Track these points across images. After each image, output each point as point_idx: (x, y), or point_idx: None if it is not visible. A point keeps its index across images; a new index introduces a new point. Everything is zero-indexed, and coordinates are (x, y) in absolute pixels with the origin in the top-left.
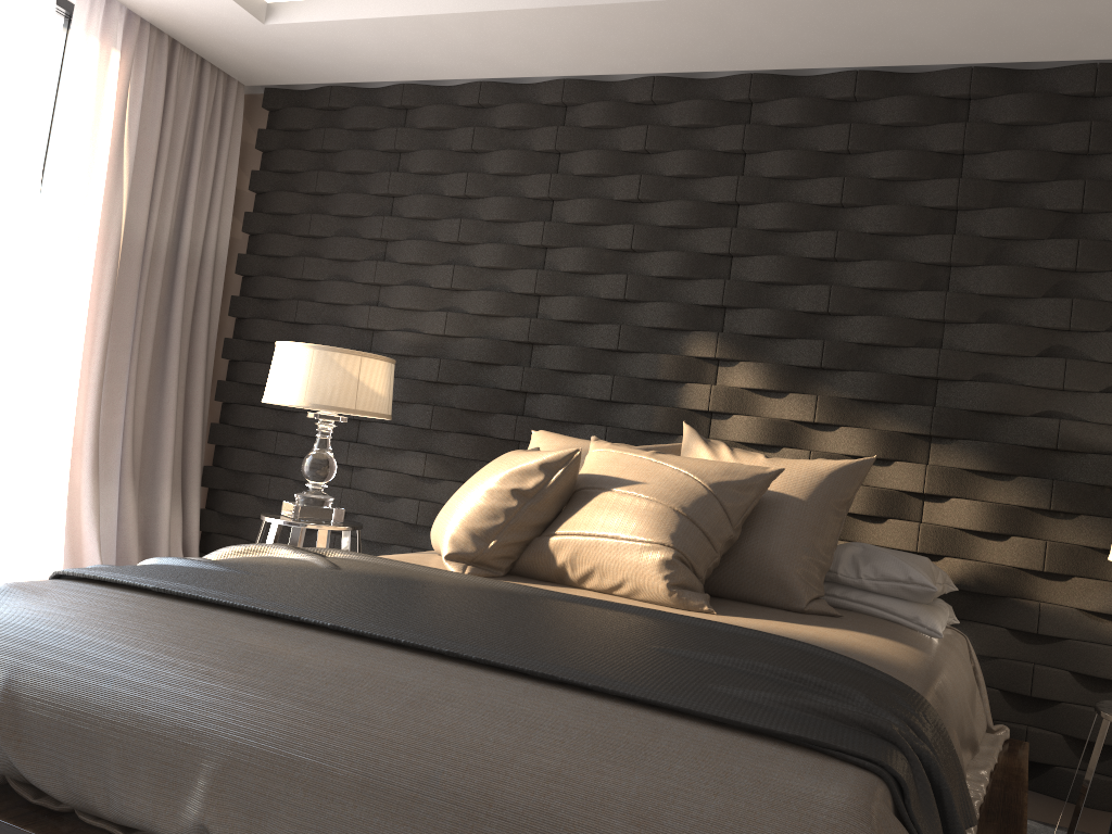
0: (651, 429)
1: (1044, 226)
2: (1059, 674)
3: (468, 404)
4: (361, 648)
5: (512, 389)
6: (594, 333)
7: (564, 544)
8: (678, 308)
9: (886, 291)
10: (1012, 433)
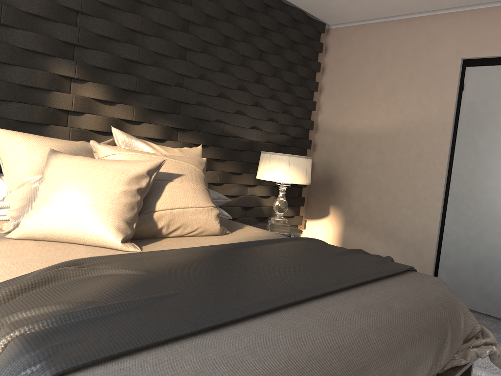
0: (31, 121)
1: (221, 41)
2: None
3: None
4: (333, 301)
5: None
6: None
7: (163, 216)
8: (47, 40)
9: (162, 55)
10: (208, 128)
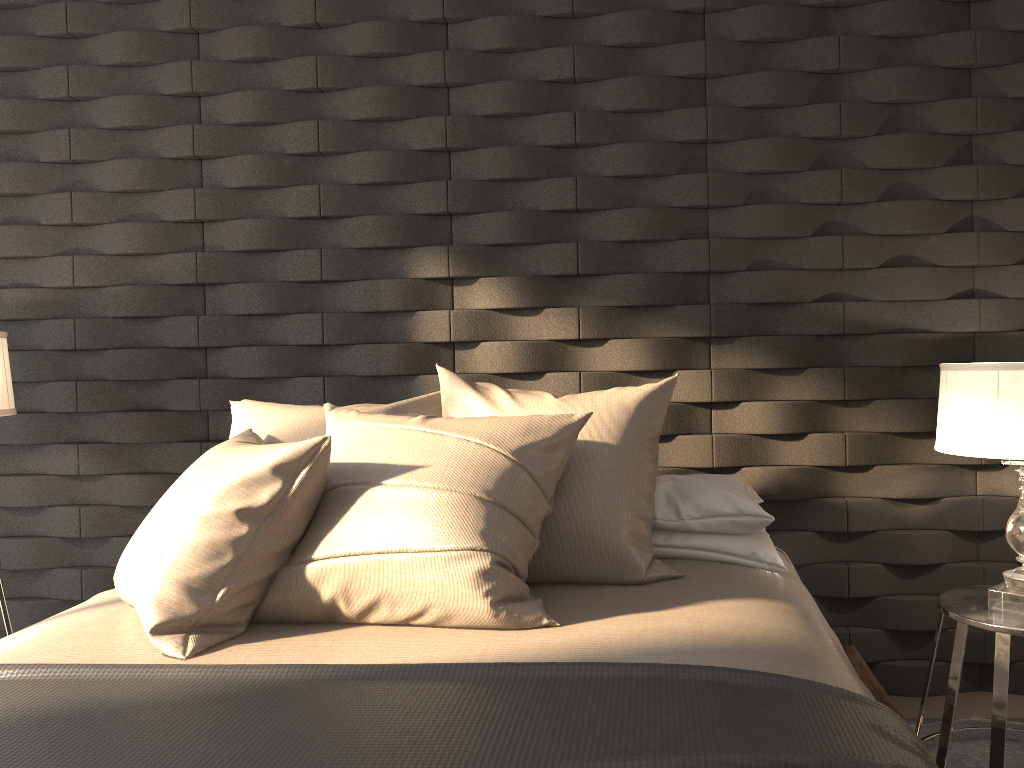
0: (382, 373)
1: (802, 90)
2: (873, 569)
3: (127, 373)
4: None
5: (186, 346)
6: (287, 263)
7: (329, 572)
8: (393, 221)
9: (639, 178)
10: (796, 323)
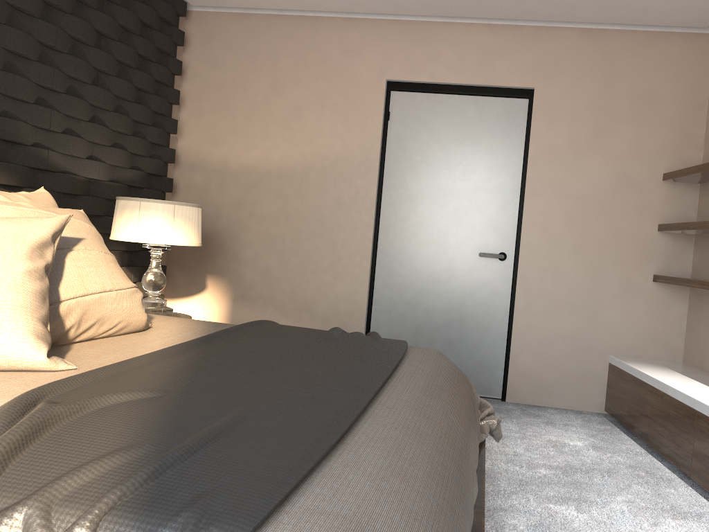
0: None
1: (39, 9)
2: None
3: None
4: (396, 388)
5: None
6: None
7: (74, 308)
8: None
9: None
10: (20, 157)
